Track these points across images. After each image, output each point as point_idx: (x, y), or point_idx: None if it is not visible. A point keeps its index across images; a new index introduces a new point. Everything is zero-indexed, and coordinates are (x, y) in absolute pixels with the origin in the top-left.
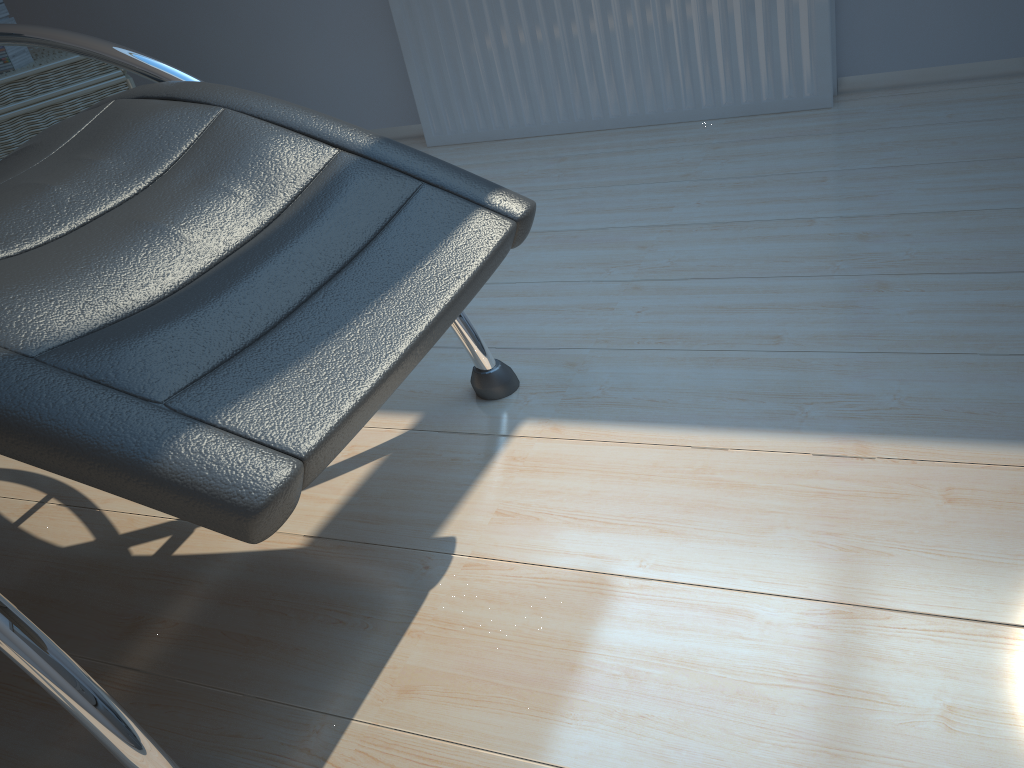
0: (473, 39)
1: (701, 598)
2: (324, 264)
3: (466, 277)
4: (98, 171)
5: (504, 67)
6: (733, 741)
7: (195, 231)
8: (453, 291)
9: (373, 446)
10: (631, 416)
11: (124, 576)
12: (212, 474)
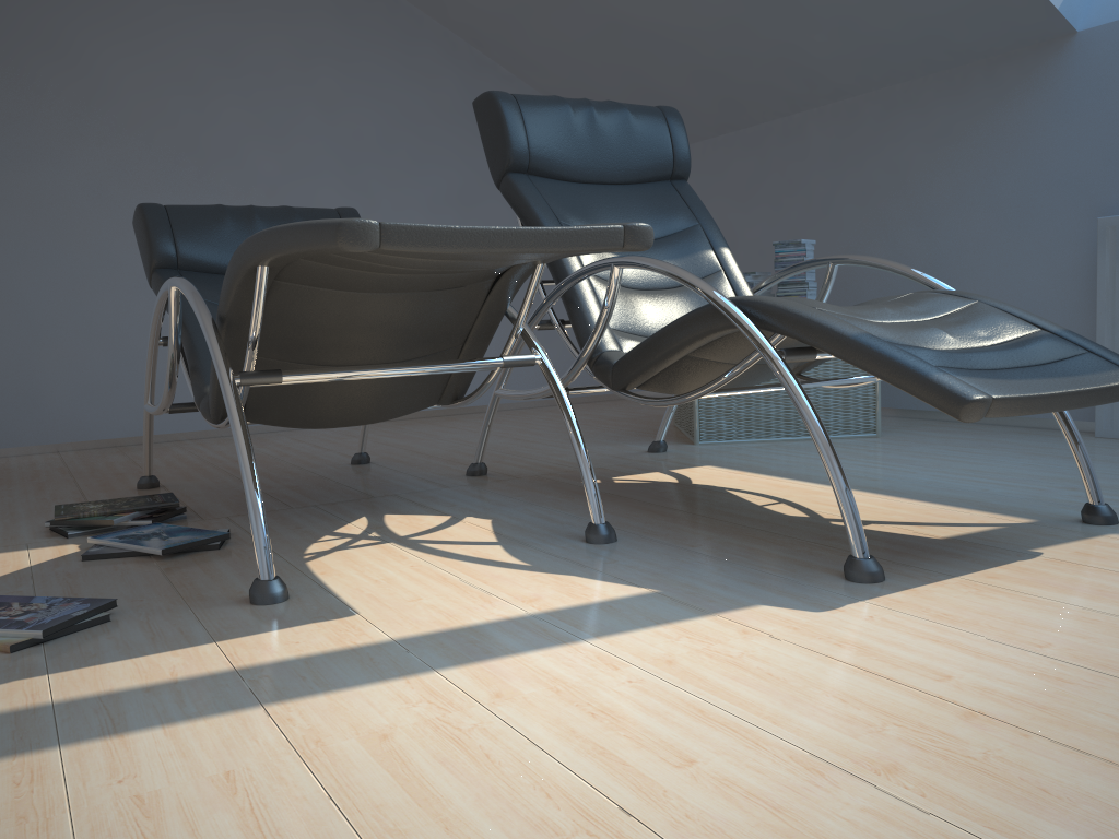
0: None
1: None
2: (1018, 361)
3: (1100, 385)
4: (906, 309)
5: None
6: None
7: (952, 335)
8: (1090, 387)
9: (997, 523)
10: None
11: (826, 527)
12: (953, 385)
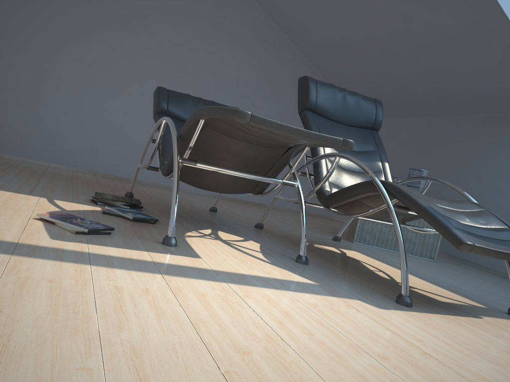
0: None
1: None
2: (493, 236)
3: None
4: (453, 204)
5: None
6: None
7: (468, 219)
8: None
9: (470, 303)
10: None
11: (396, 284)
12: (459, 235)
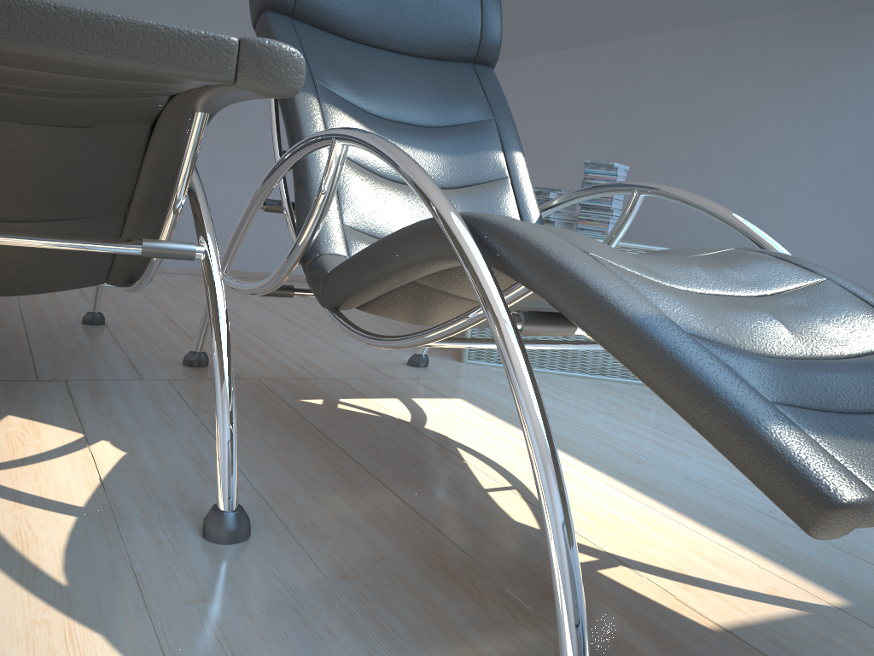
0: None
1: None
2: None
3: None
4: (725, 273)
5: None
6: None
7: (793, 332)
8: None
9: (795, 598)
10: None
11: None
12: (807, 460)
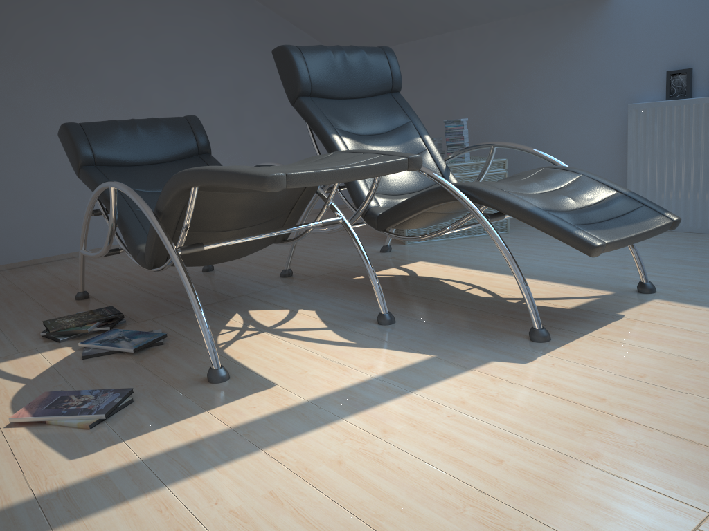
0: (664, 183)
1: (708, 335)
2: (611, 215)
3: (653, 227)
4: (545, 182)
5: (676, 198)
6: (707, 354)
7: (574, 200)
8: (649, 229)
9: (594, 295)
10: (699, 304)
11: (506, 304)
12: (586, 237)
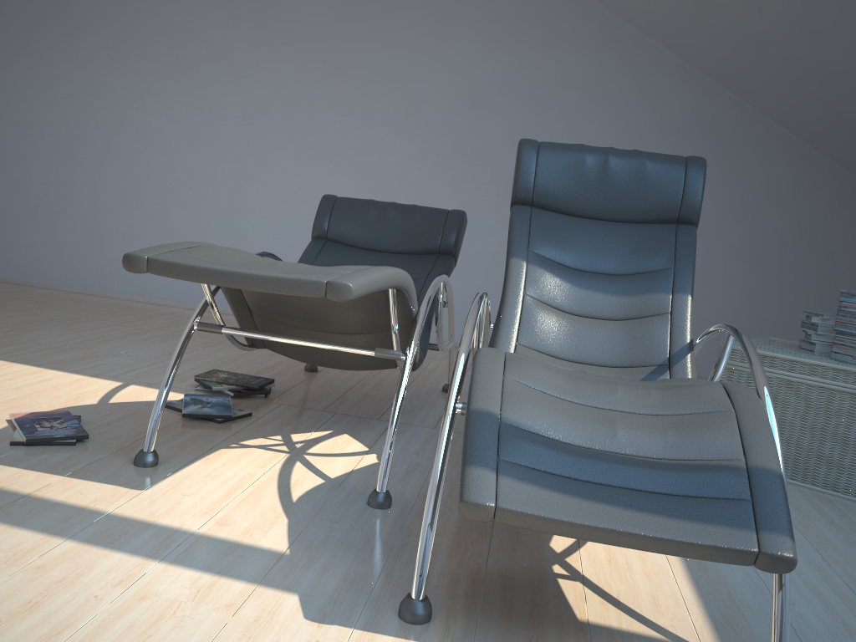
0: None
1: None
2: (637, 482)
3: (675, 537)
4: (643, 397)
5: None
6: None
7: (623, 436)
8: (657, 534)
9: (677, 634)
10: None
11: (537, 566)
12: (470, 481)
